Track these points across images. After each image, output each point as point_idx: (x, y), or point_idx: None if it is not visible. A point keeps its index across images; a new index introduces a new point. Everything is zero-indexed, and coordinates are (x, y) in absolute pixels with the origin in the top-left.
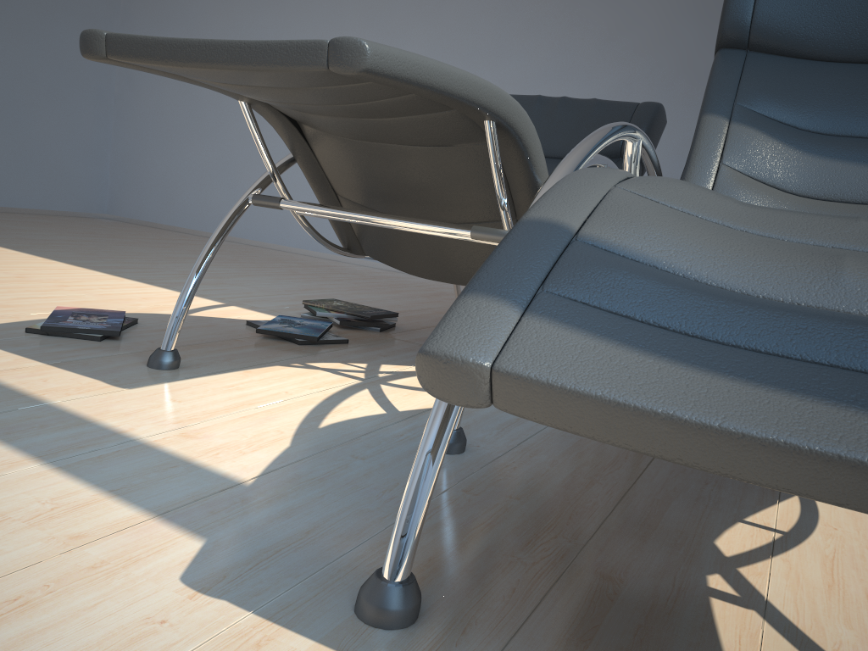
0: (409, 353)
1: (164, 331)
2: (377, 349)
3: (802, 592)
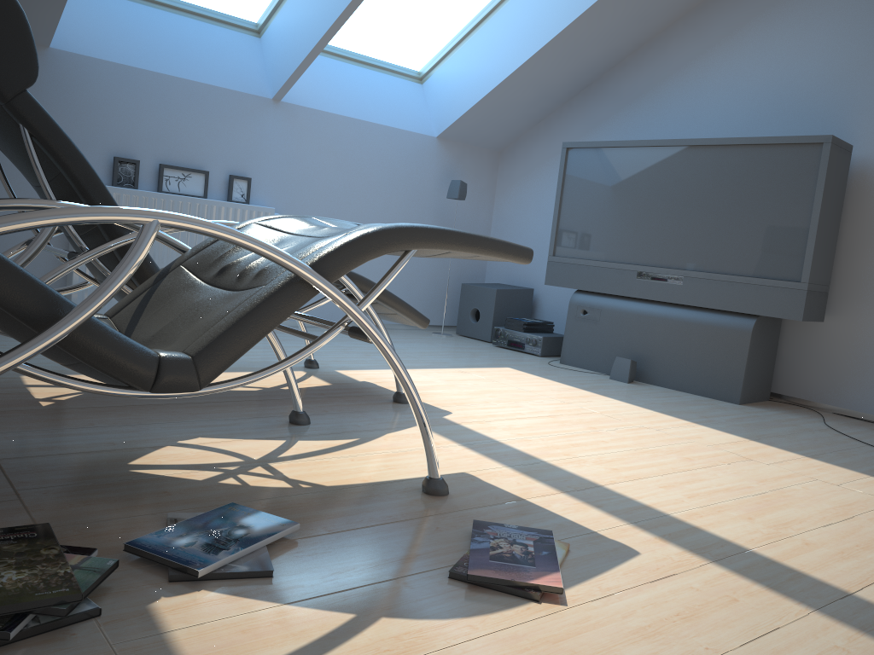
0: (112, 494)
1: (416, 554)
2: (146, 504)
3: (261, 383)
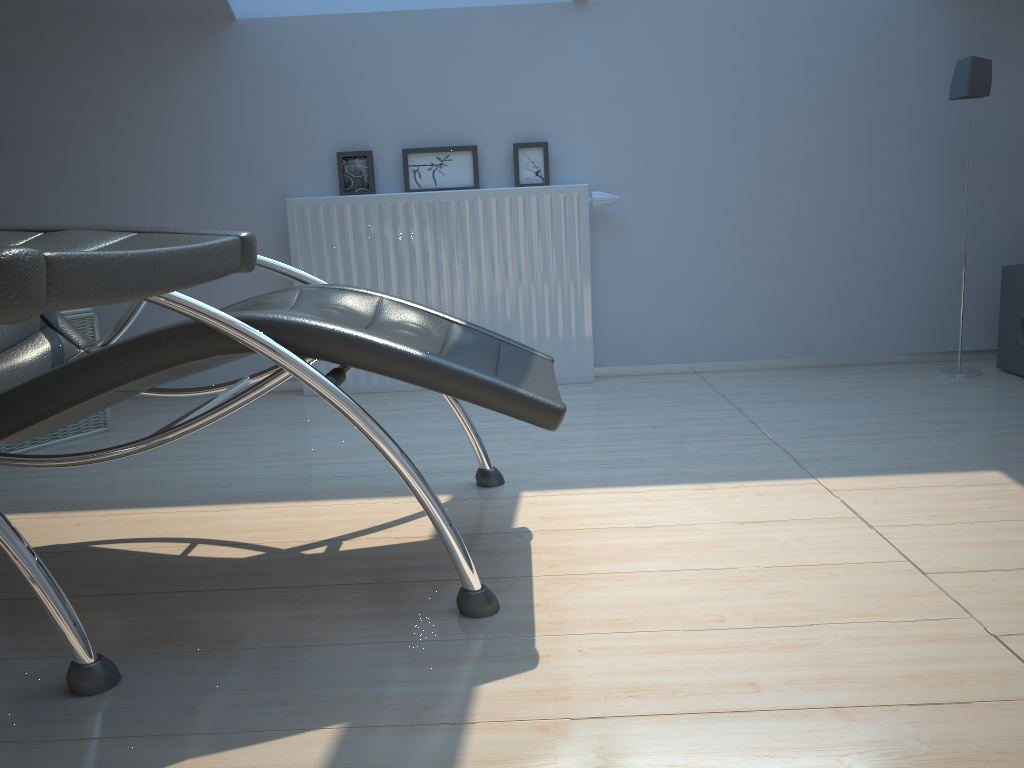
0: None
1: None
2: None
3: (299, 534)
